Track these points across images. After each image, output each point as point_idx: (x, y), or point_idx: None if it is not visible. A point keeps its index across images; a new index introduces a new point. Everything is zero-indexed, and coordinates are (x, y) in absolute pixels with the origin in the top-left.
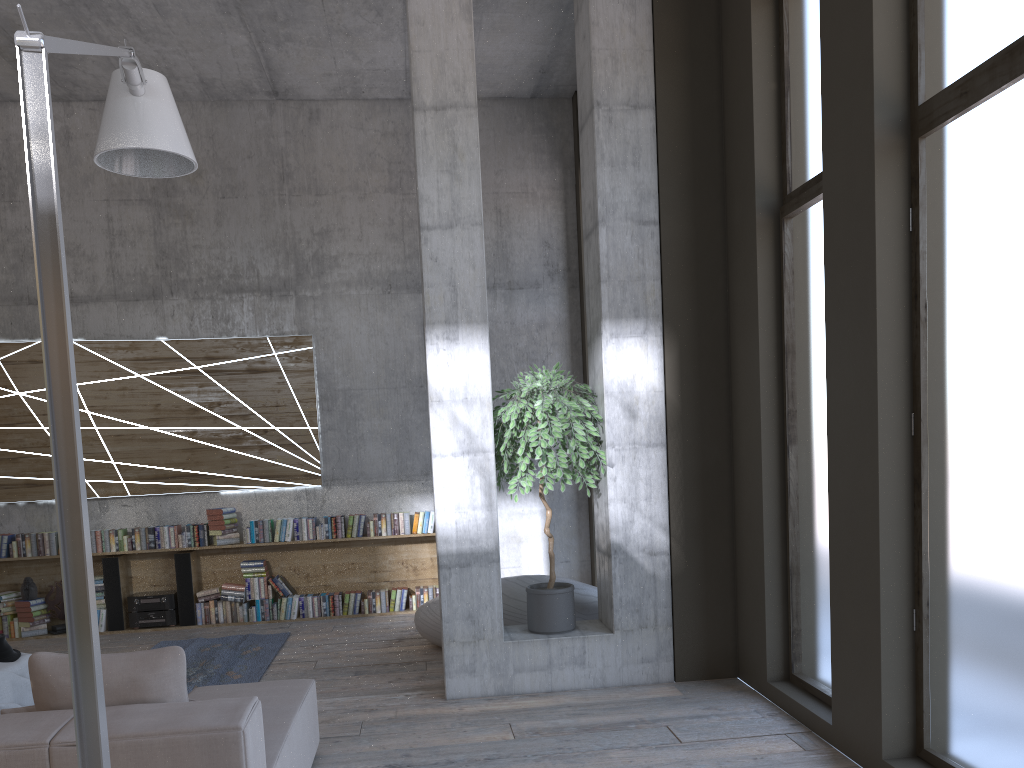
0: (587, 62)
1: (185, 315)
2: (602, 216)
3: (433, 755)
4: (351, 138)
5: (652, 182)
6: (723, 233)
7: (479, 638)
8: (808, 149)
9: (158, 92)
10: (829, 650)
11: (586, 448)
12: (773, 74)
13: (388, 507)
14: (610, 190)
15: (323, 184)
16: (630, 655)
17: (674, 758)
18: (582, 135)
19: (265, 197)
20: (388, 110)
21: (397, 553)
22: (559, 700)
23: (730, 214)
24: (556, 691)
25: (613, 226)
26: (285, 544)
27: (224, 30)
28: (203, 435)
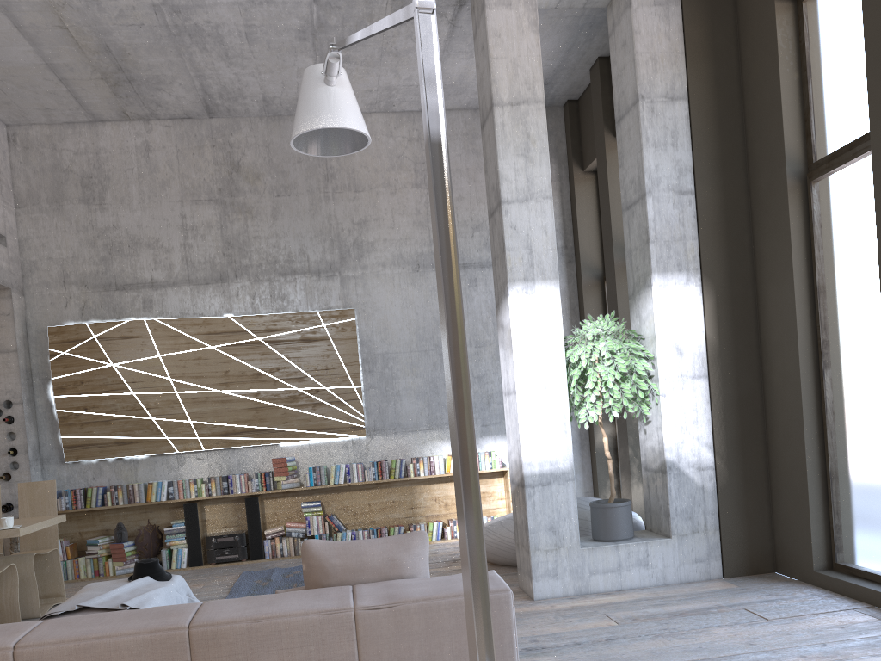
0: (629, 64)
1: (248, 295)
2: (649, 188)
3: (558, 639)
4: (383, 144)
5: (688, 159)
6: (747, 199)
7: (559, 546)
8: (835, 123)
9: (345, 83)
10: (877, 538)
11: (643, 381)
12: (795, 66)
13: (422, 452)
14: (654, 167)
15: (361, 182)
16: (685, 556)
17: (771, 631)
18: (621, 125)
19: (313, 194)
20: (413, 120)
21: (430, 491)
22: (633, 596)
23: (754, 183)
24: (625, 590)
25: (658, 196)
26: (336, 487)
27: (296, 54)
28: (265, 396)
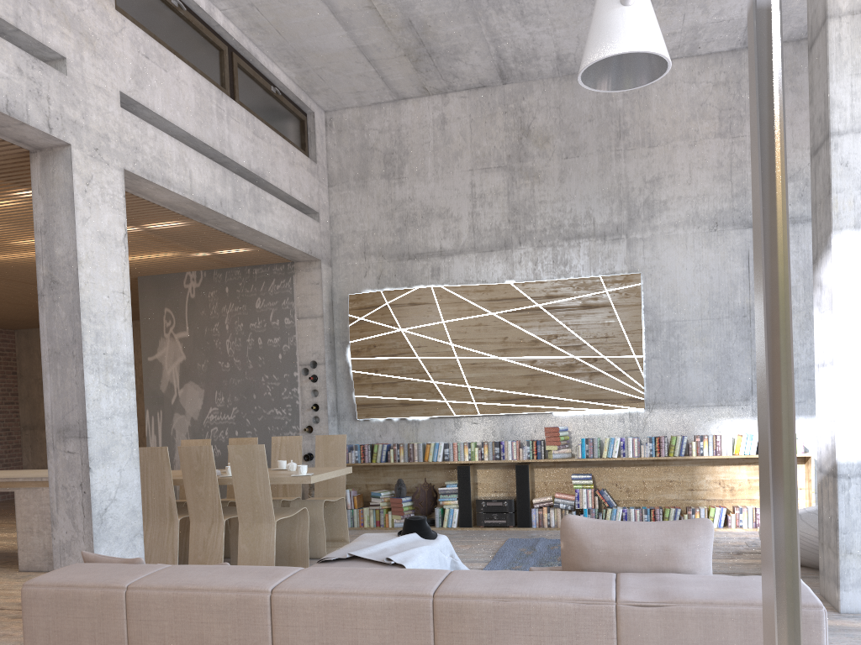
0: None
1: (530, 261)
2: None
3: None
4: (683, 92)
5: None
6: None
7: None
8: None
9: (644, 1)
10: None
11: None
12: None
13: (706, 430)
14: None
15: (656, 137)
16: None
17: None
18: None
19: (602, 154)
20: (720, 62)
21: (714, 473)
22: None
23: None
24: None
25: None
26: (608, 461)
27: (593, 2)
28: (541, 363)
